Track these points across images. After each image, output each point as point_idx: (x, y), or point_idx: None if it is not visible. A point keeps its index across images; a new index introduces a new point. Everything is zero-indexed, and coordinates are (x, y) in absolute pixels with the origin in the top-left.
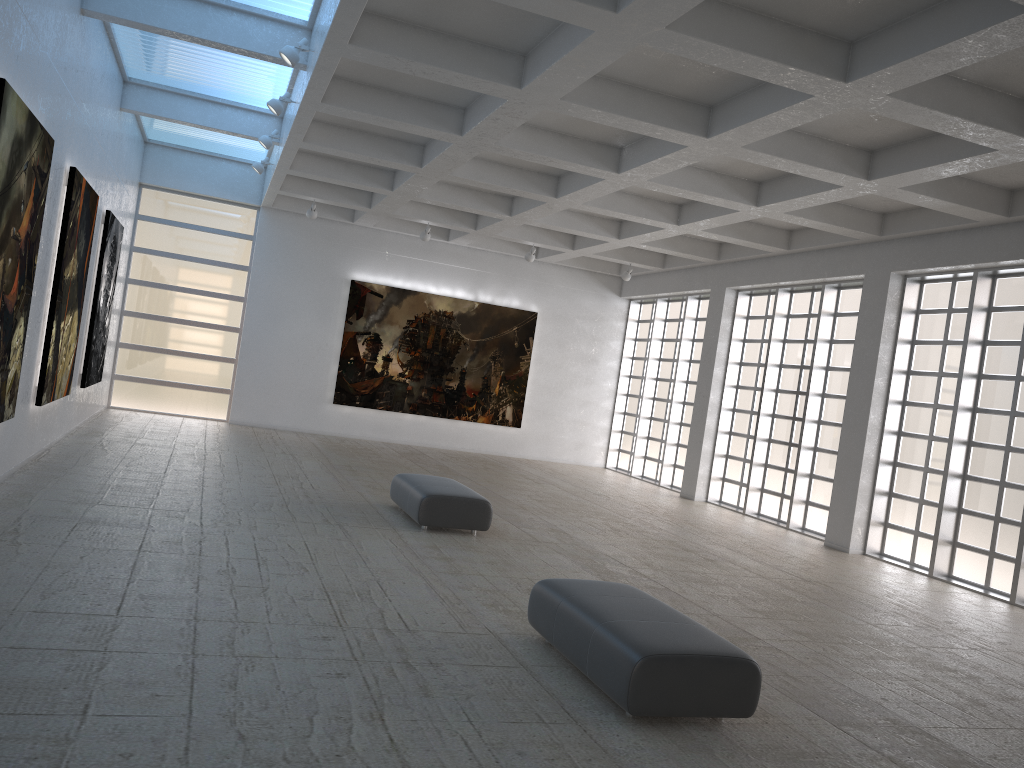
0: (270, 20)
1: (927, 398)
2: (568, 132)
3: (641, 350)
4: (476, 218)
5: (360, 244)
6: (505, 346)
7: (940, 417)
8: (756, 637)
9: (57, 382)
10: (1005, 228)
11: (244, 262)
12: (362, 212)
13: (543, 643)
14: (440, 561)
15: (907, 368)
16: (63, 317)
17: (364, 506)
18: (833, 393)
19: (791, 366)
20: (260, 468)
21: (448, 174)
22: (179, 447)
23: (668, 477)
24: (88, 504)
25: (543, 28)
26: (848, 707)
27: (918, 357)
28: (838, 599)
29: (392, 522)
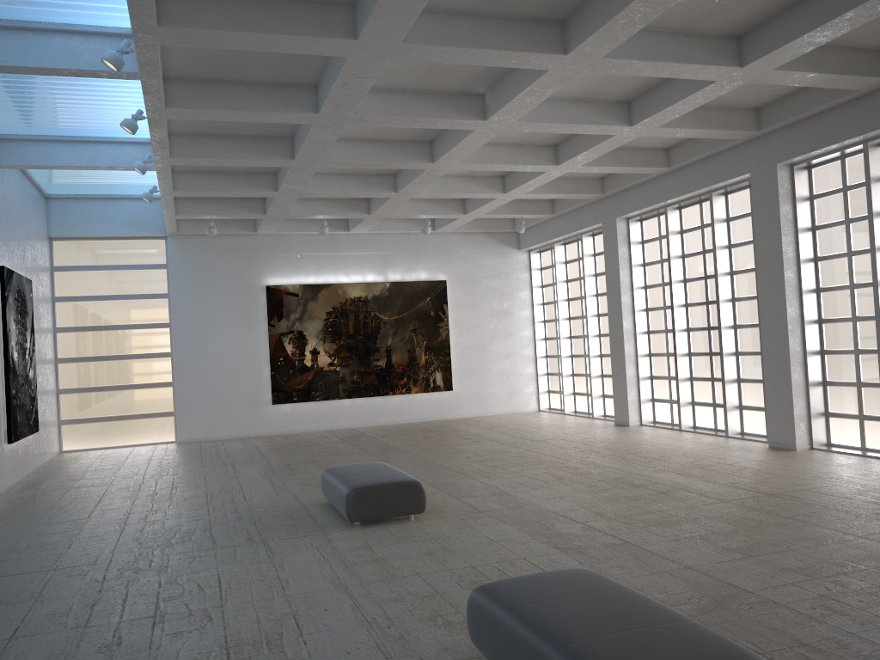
0: (96, 35)
1: (841, 280)
2: (426, 88)
3: (549, 295)
4: (368, 203)
5: (267, 251)
6: (422, 317)
7: (859, 296)
8: (744, 590)
9: None
10: None
11: (162, 290)
12: (261, 220)
13: None
14: (371, 565)
15: (813, 255)
16: None
17: (296, 510)
18: (743, 296)
19: (695, 279)
20: (194, 488)
21: (322, 160)
22: (116, 482)
23: (600, 408)
24: None
25: None
26: None
27: (822, 242)
28: (811, 511)
29: (323, 524)
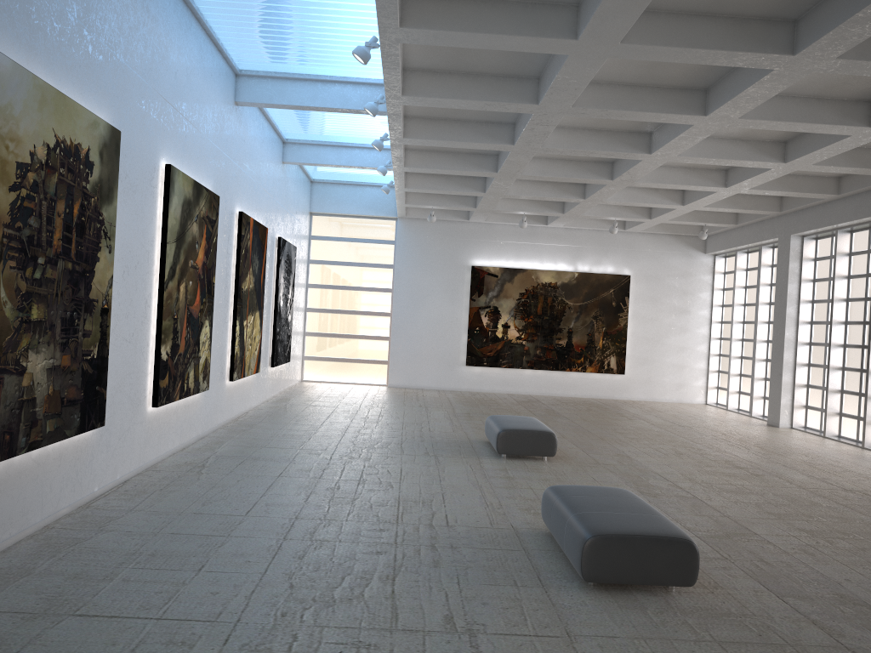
0: (362, 84)
1: None
2: (602, 127)
3: (729, 298)
4: (563, 204)
5: (476, 236)
6: (604, 306)
7: None
8: (754, 533)
9: (246, 364)
10: None
11: (389, 262)
12: (472, 211)
13: (552, 535)
14: (502, 479)
15: None
16: (245, 317)
17: (463, 442)
18: None
19: (856, 299)
20: (395, 418)
21: (519, 174)
22: (341, 406)
23: (759, 408)
24: (257, 447)
25: (542, 56)
26: (804, 584)
27: None
28: (868, 504)
29: (479, 453)
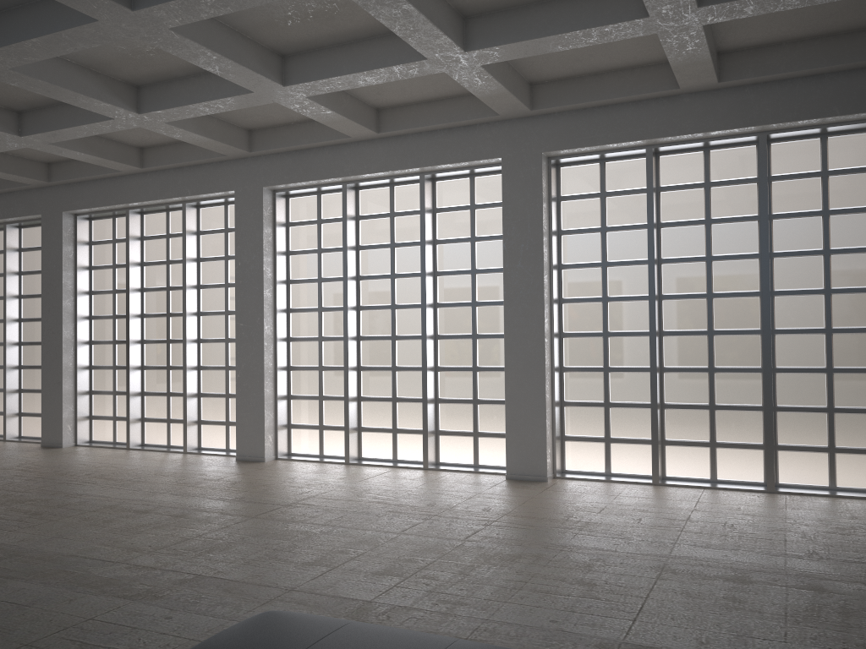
0: None
1: (311, 303)
2: None
3: None
4: None
5: None
6: None
7: (326, 319)
8: (365, 600)
9: None
10: (372, 144)
11: None
12: None
13: None
14: None
15: (287, 278)
16: None
17: None
18: (210, 310)
19: (156, 289)
20: None
21: None
22: None
23: (15, 428)
24: None
25: None
26: None
27: (295, 266)
28: (338, 516)
29: None
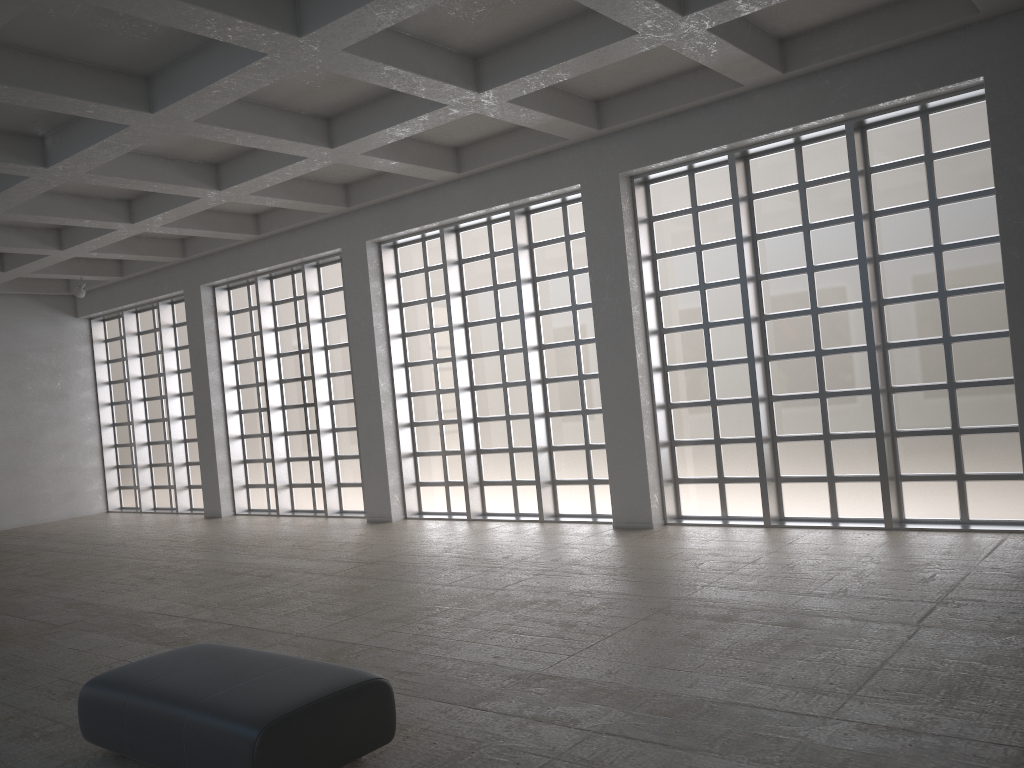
0: None
1: (426, 355)
2: None
3: (118, 372)
4: None
5: None
6: None
7: (442, 370)
8: (352, 643)
9: None
10: (458, 184)
11: None
12: None
13: (113, 758)
14: None
15: (402, 331)
16: None
17: None
18: (338, 371)
19: (289, 353)
20: None
21: None
22: None
23: (186, 501)
24: None
25: None
26: (472, 681)
27: (409, 319)
28: (406, 571)
29: None
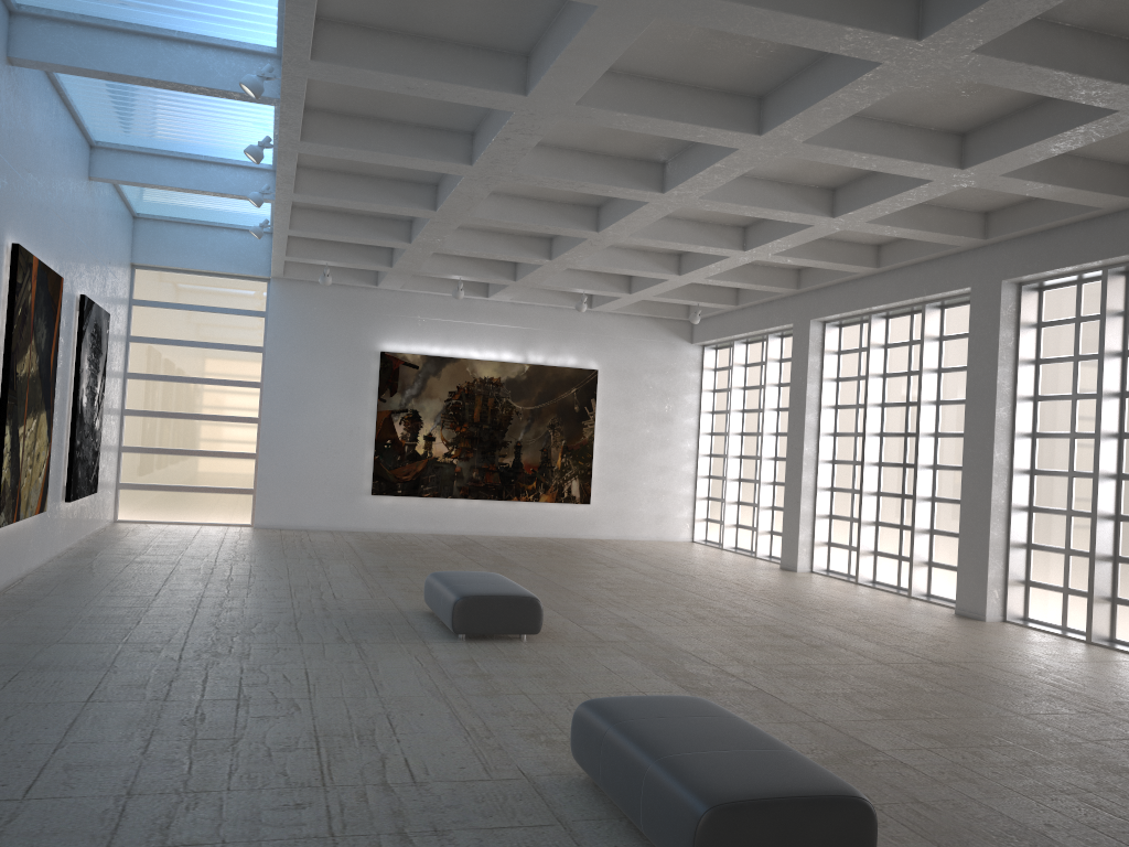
0: (233, 51)
1: (1061, 427)
2: (598, 150)
3: (721, 402)
4: (514, 267)
5: (387, 310)
6: (564, 411)
7: (1080, 448)
8: (874, 748)
9: (22, 498)
10: None
11: (257, 342)
12: (384, 273)
13: (592, 785)
14: (474, 679)
15: (1033, 393)
16: (22, 421)
17: (393, 615)
18: (948, 431)
19: (895, 404)
20: (276, 579)
21: (468, 215)
22: (184, 561)
23: (765, 546)
24: (44, 644)
25: (542, 16)
26: (1001, 843)
27: (1045, 379)
28: (977, 684)
29: (423, 633)
